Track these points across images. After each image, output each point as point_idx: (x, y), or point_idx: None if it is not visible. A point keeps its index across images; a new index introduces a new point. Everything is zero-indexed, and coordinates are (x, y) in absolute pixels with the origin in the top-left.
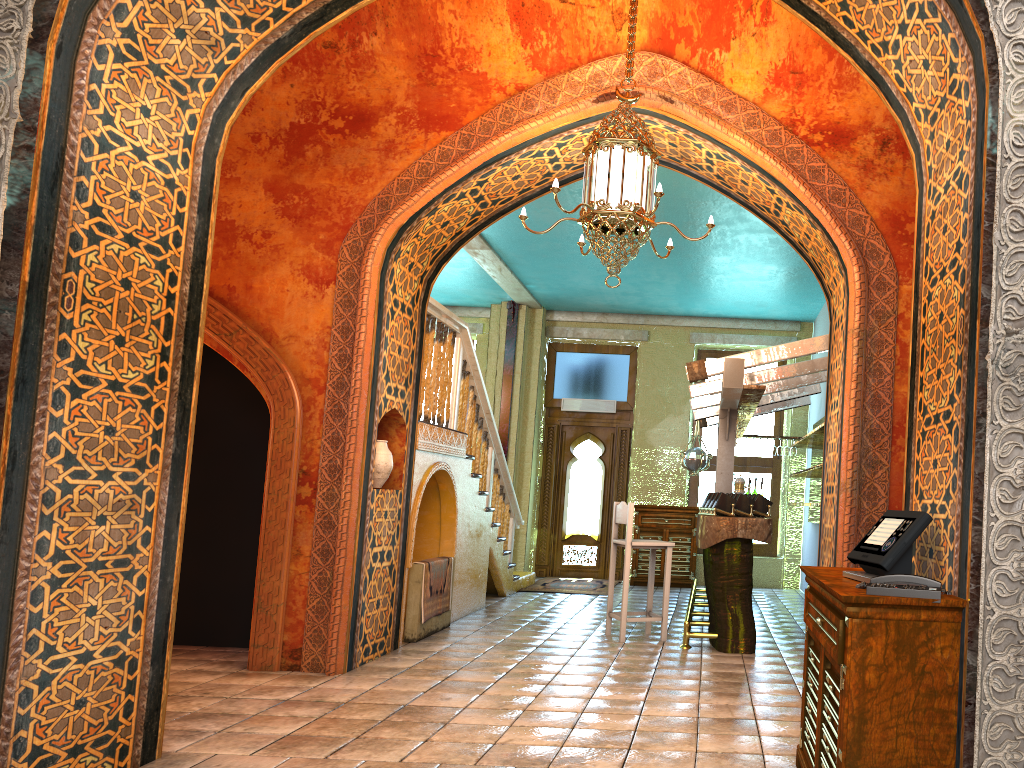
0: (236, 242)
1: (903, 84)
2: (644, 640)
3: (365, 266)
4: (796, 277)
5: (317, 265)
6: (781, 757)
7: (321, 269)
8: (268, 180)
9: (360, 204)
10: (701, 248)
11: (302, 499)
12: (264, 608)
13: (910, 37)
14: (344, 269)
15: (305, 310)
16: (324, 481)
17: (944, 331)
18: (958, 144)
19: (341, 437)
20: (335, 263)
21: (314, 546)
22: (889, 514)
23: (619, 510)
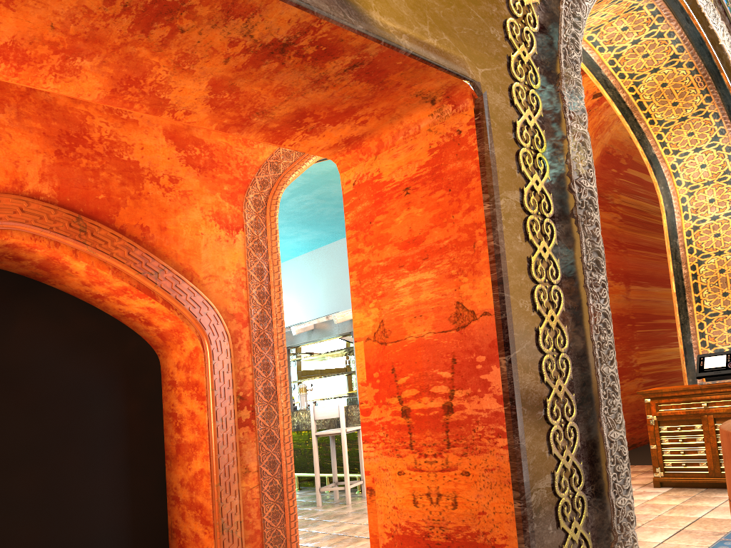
0: (143, 183)
1: (675, 169)
2: (356, 500)
3: (274, 218)
4: (310, 238)
5: (225, 213)
6: (640, 488)
7: (230, 217)
8: (167, 128)
9: (254, 164)
10: (279, 213)
11: (243, 422)
12: (228, 528)
13: (700, 154)
14: (251, 218)
15: (220, 252)
16: (262, 402)
17: (728, 276)
18: (727, 202)
19: (270, 363)
20: (241, 212)
21: (261, 461)
22: (705, 355)
23: (322, 409)
